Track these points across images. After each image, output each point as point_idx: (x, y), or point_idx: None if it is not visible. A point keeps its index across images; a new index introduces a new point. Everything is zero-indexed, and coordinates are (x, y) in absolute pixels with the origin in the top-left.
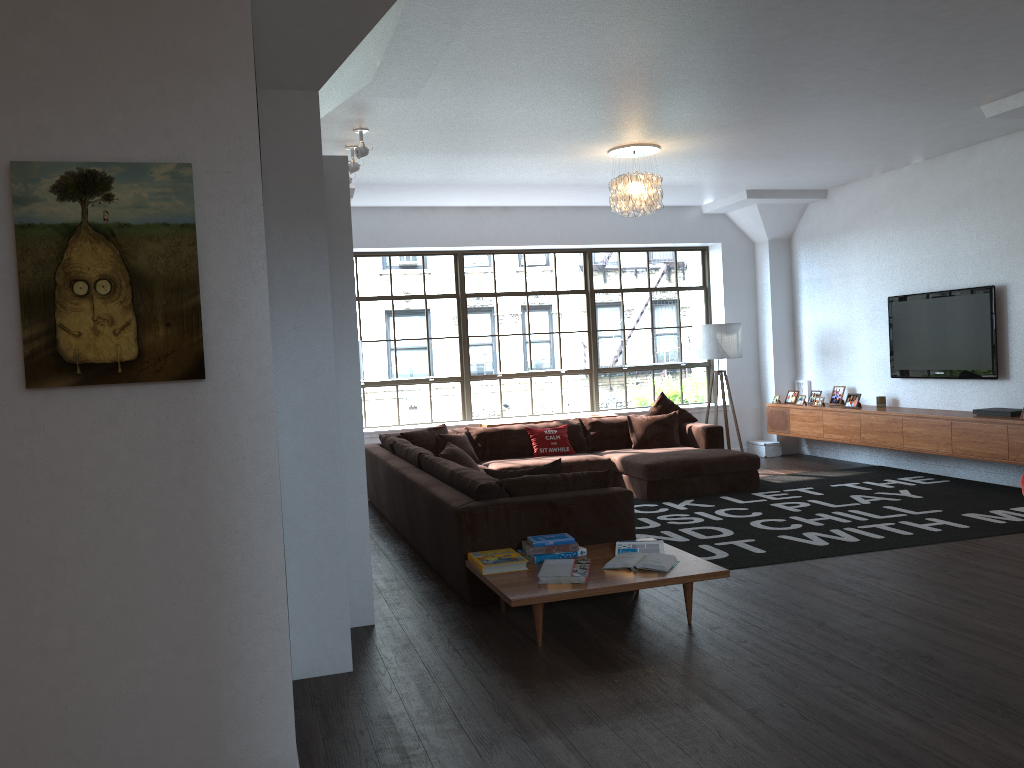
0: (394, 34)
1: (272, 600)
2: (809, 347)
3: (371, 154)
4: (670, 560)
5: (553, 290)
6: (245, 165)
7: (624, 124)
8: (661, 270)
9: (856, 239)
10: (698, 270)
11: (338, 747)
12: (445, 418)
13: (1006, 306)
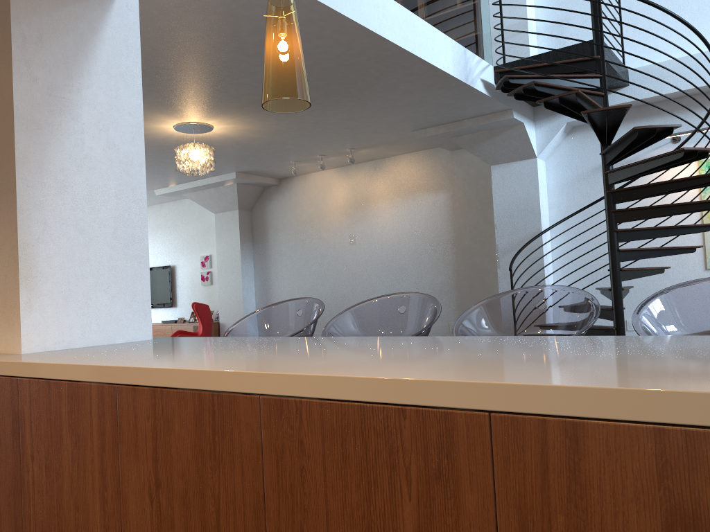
0: None
1: None
2: None
3: None
4: None
5: None
6: None
7: None
8: None
9: None
10: None
11: None
12: None
13: (175, 274)
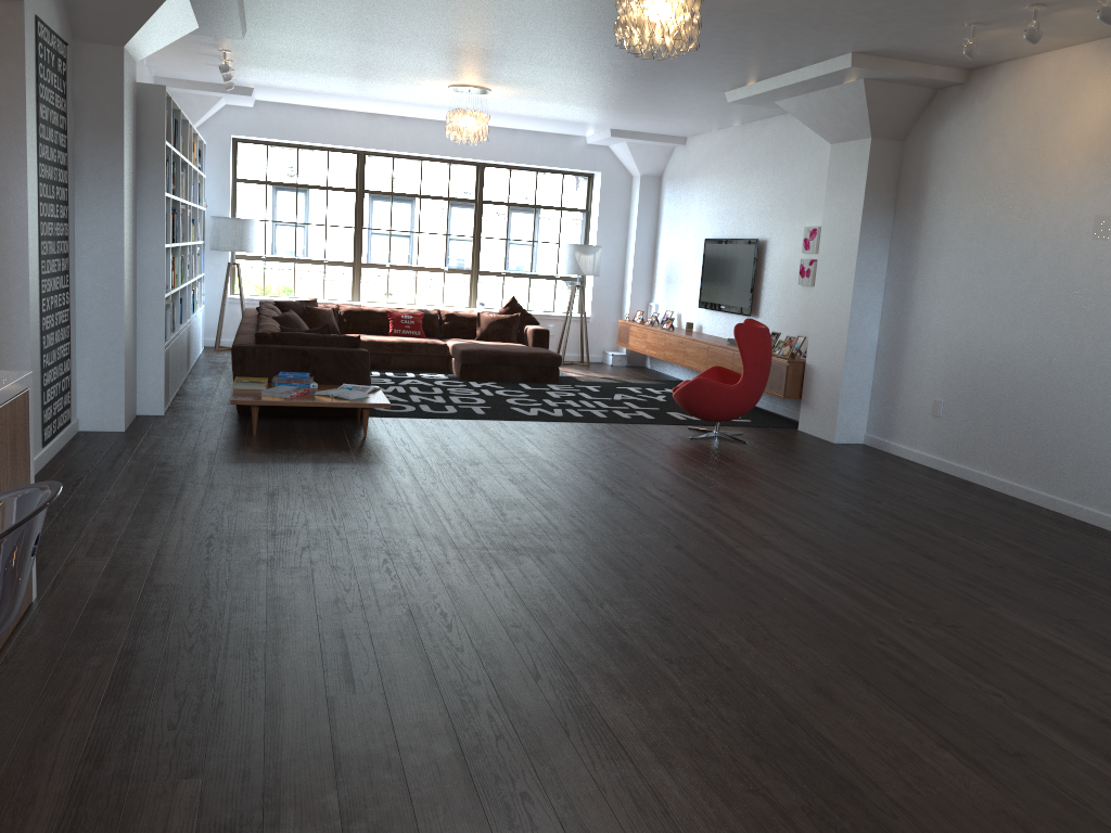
0: (193, 6)
1: (22, 352)
2: (661, 275)
3: (247, 67)
4: (359, 394)
5: (445, 196)
6: (17, 113)
7: (440, 71)
8: (548, 190)
9: (697, 185)
10: (583, 194)
11: (82, 455)
12: (336, 297)
13: (764, 257)
